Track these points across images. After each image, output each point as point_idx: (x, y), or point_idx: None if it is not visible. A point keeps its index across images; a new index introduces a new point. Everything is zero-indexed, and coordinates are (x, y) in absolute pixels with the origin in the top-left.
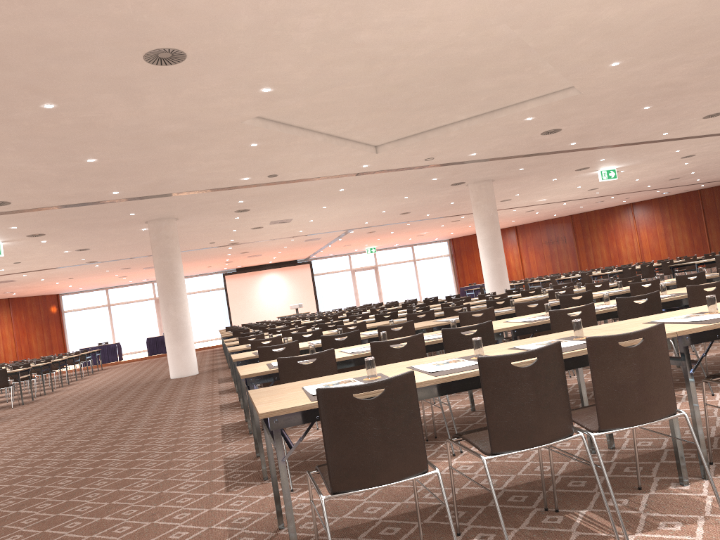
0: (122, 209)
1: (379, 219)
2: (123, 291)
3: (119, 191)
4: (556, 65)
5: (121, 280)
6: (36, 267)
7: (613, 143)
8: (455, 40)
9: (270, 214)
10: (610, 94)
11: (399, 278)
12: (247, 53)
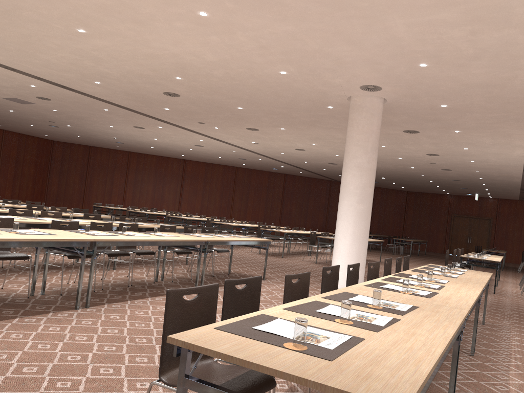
0: None
1: None
2: None
3: None
4: None
5: None
6: None
7: None
8: None
9: None
10: None
11: None
12: None
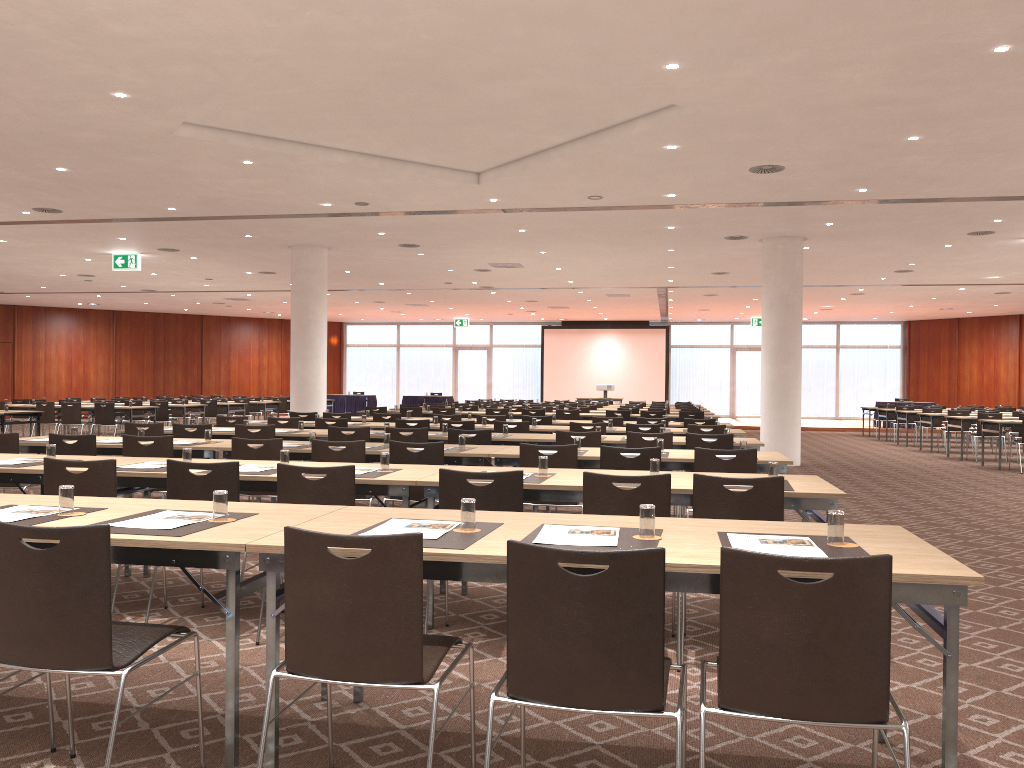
0: (222, 229)
1: (684, 277)
2: (416, 330)
3: (174, 207)
4: (546, 67)
5: (403, 316)
6: (246, 287)
7: (962, 194)
8: (277, 32)
9: (465, 253)
10: (772, 114)
11: (804, 371)
12: (1, 51)
